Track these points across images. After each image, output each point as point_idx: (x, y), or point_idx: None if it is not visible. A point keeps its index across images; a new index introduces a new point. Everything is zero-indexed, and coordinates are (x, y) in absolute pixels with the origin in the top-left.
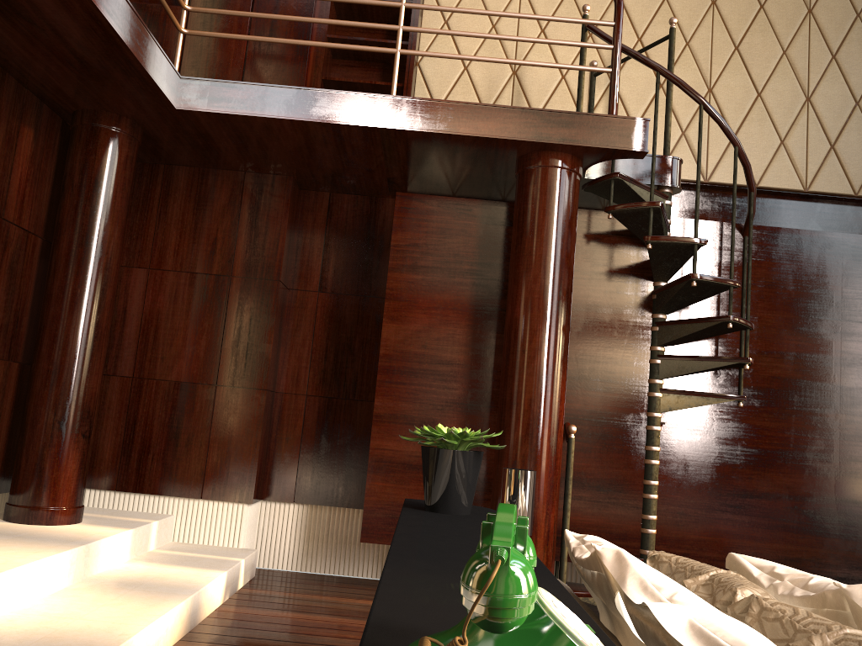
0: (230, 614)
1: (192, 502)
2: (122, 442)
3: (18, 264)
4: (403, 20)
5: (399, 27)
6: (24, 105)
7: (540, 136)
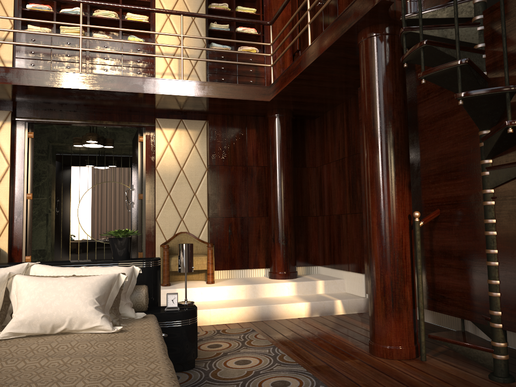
0: (296, 320)
1: (348, 273)
2: (329, 245)
3: (262, 180)
4: (309, 5)
5: (307, 11)
6: (246, 122)
7: (342, 31)
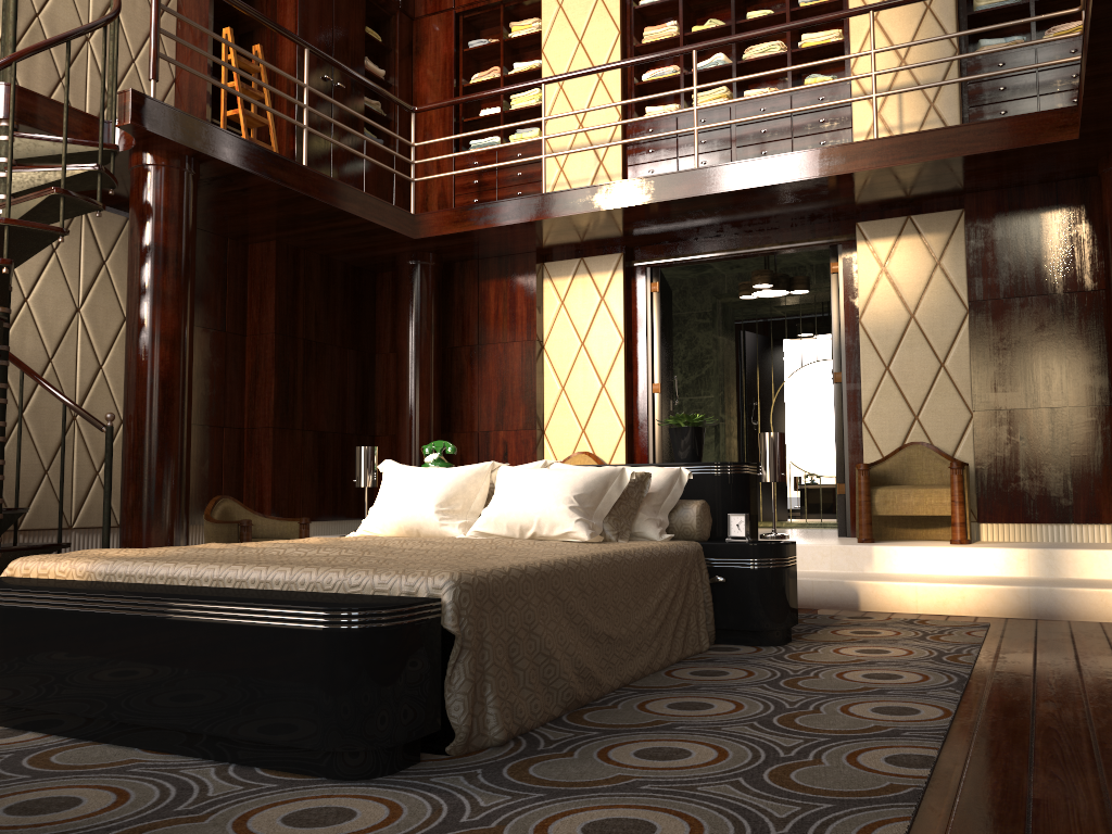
0: None
1: None
2: None
3: (1103, 321)
4: None
5: None
6: (1058, 195)
7: None
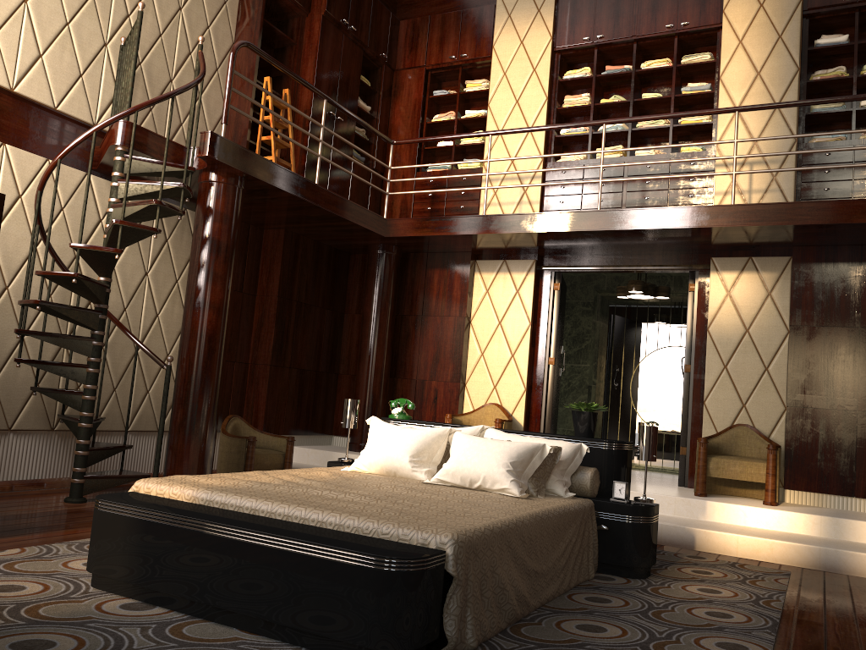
0: None
1: None
2: None
3: None
4: None
5: None
6: (862, 255)
7: None
